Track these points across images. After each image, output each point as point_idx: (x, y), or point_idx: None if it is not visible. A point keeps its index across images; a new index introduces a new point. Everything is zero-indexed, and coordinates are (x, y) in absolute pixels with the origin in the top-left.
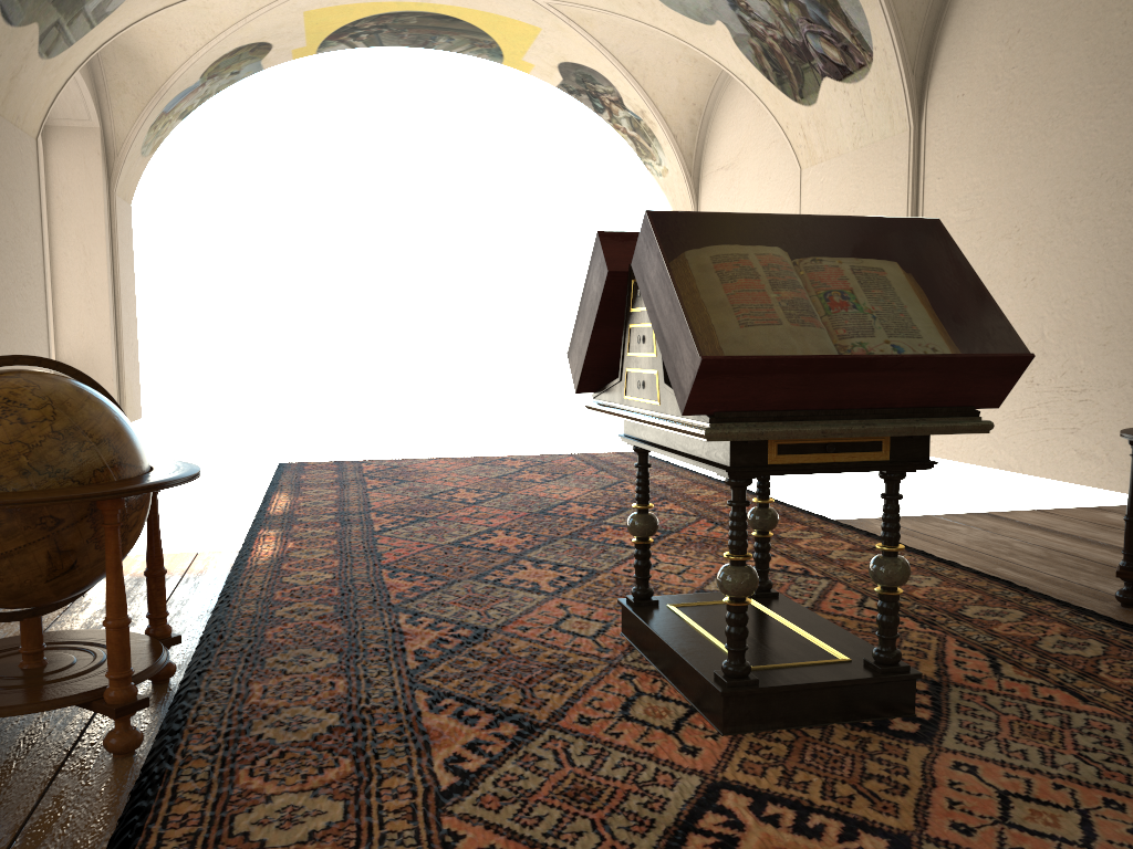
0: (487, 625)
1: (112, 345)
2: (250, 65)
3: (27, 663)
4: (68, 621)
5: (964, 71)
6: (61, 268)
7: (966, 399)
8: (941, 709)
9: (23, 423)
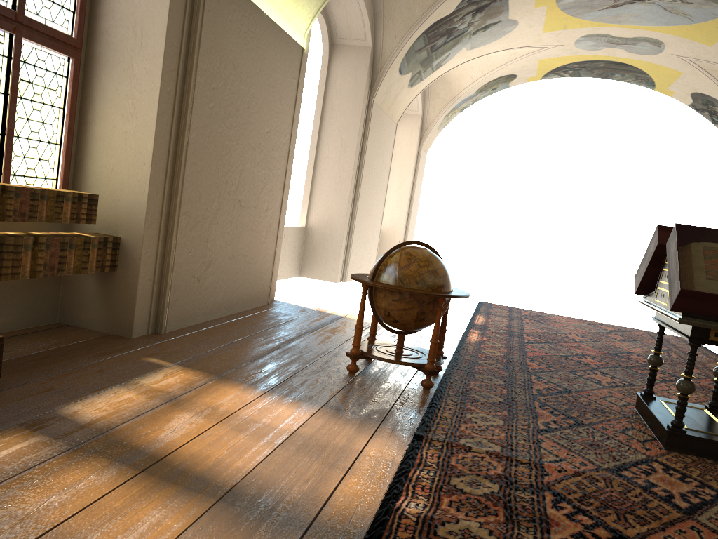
0: (571, 389)
1: (404, 225)
2: (502, 85)
3: (397, 350)
4: None
5: None
6: (389, 183)
7: None
8: None
9: (419, 266)
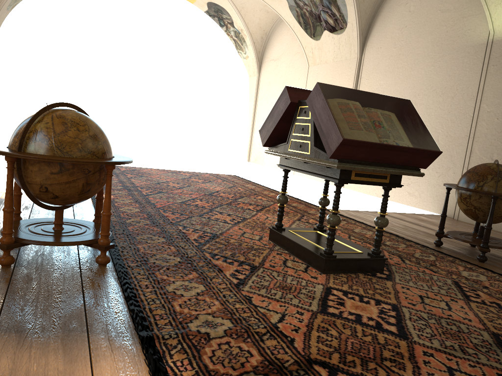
0: (215, 233)
1: None
2: None
3: (57, 228)
4: (36, 217)
5: (382, 38)
6: None
7: (417, 164)
8: (390, 271)
9: (79, 131)
